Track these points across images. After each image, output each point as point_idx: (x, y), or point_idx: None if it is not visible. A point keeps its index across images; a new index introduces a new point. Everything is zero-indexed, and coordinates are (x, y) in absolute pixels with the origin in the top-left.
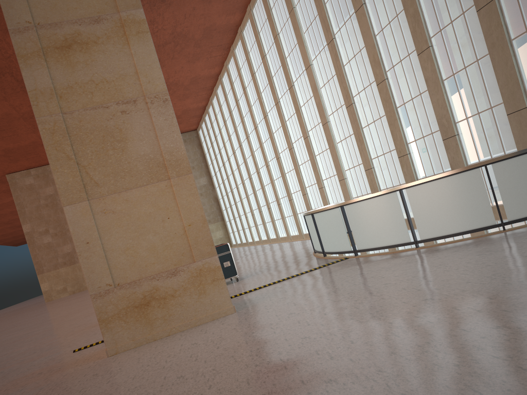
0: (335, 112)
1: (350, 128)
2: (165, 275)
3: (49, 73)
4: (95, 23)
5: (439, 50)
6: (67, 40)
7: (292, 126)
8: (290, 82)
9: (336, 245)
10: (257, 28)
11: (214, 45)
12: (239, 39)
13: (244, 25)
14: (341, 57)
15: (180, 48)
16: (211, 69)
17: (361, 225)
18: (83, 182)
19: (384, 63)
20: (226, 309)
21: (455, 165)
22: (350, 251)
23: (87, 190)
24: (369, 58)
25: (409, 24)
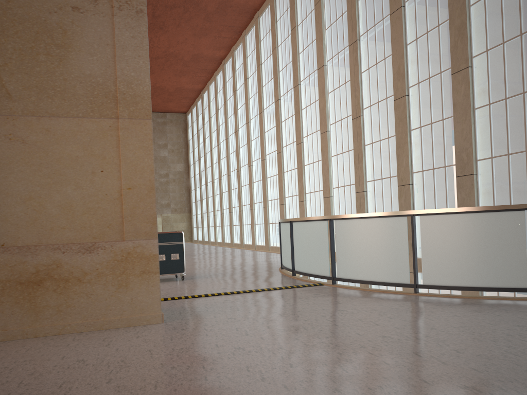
0: (338, 122)
1: (350, 143)
2: (76, 249)
3: None
4: None
5: (479, 73)
6: None
7: (287, 129)
8: (296, 80)
9: (312, 265)
10: (276, 15)
11: (226, 24)
12: (254, 25)
13: (262, 11)
14: (361, 62)
15: (188, 16)
16: (216, 51)
17: (350, 248)
18: None
19: (409, 77)
20: (150, 316)
21: None
22: (328, 277)
23: None
24: (393, 69)
25: (451, 38)
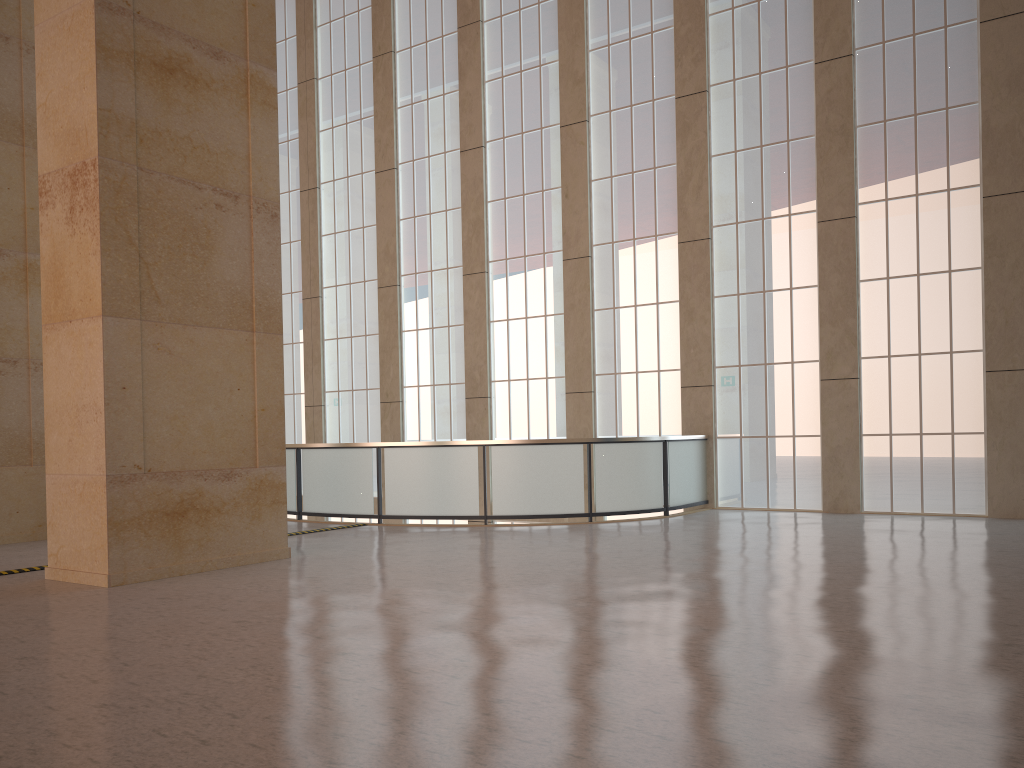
0: None
1: (296, 332)
2: (216, 476)
3: (134, 95)
4: (214, 58)
5: (496, 282)
6: (171, 61)
7: None
8: None
9: (343, 503)
10: None
11: None
12: None
13: None
14: (322, 221)
15: None
16: None
17: (406, 480)
18: (139, 288)
19: (401, 263)
20: (280, 550)
21: (474, 436)
22: (371, 516)
23: (142, 303)
24: (378, 245)
25: (464, 232)
